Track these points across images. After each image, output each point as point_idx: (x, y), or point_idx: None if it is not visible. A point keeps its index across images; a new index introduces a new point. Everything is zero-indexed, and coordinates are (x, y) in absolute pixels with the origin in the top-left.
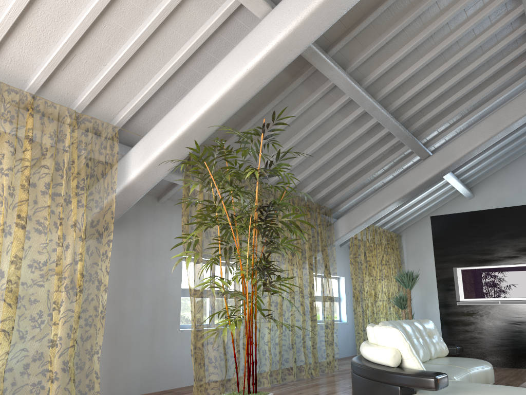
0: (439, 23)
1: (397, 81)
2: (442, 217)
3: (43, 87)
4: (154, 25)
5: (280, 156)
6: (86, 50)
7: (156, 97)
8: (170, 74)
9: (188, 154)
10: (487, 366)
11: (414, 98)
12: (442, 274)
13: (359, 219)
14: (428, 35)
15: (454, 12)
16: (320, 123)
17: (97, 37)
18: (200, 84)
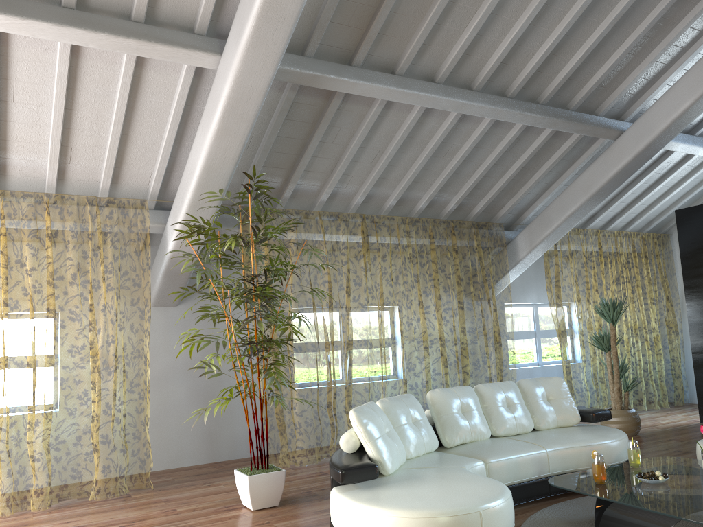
0: None
1: (493, 60)
2: (691, 210)
3: (63, 180)
4: (122, 104)
5: (380, 180)
6: (78, 141)
7: (178, 160)
8: (172, 139)
9: (213, 217)
10: (600, 442)
11: (546, 68)
12: (693, 295)
13: (540, 233)
14: None
15: None
16: (405, 136)
17: (81, 128)
18: (192, 147)
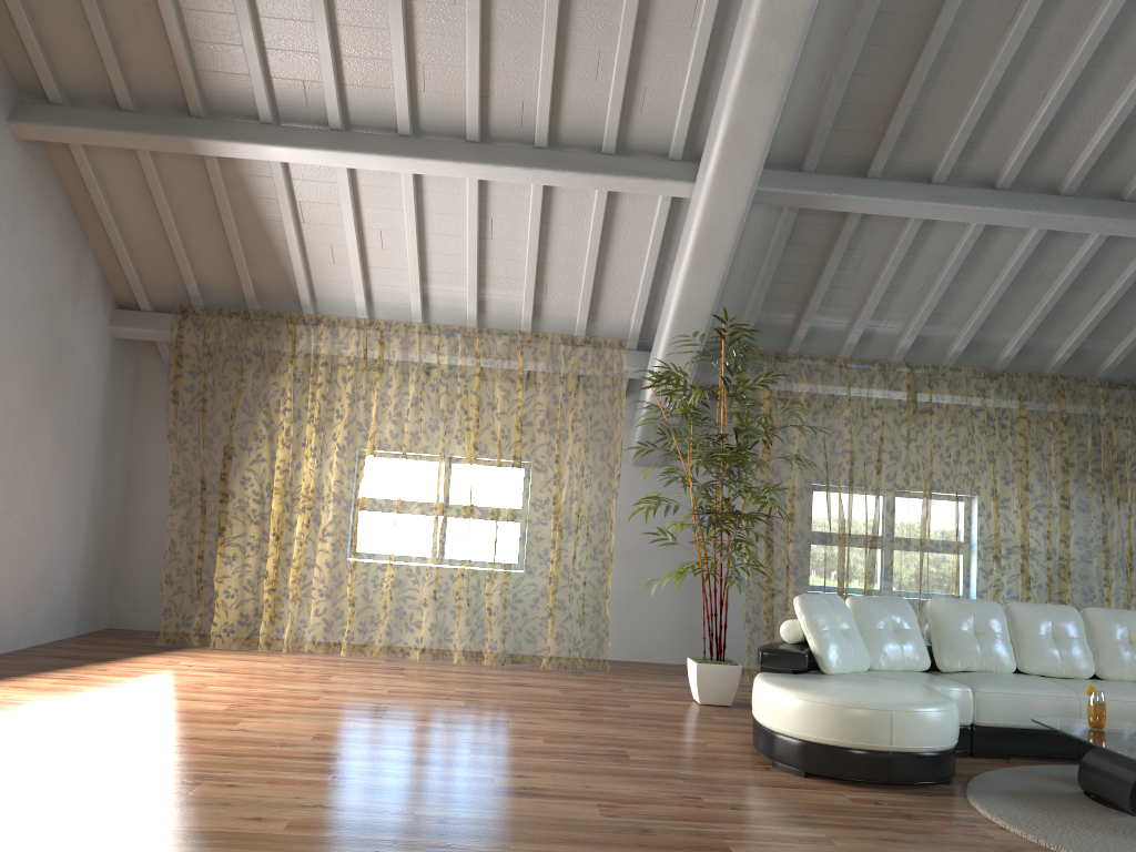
0: (1079, 51)
1: (1086, 153)
2: None
3: (539, 317)
4: (596, 236)
5: (936, 316)
6: (553, 276)
7: (661, 294)
8: (652, 271)
9: (694, 362)
10: None
11: None
12: None
13: None
14: (1071, 75)
15: (1097, 24)
16: (962, 258)
17: (556, 262)
18: (669, 282)
